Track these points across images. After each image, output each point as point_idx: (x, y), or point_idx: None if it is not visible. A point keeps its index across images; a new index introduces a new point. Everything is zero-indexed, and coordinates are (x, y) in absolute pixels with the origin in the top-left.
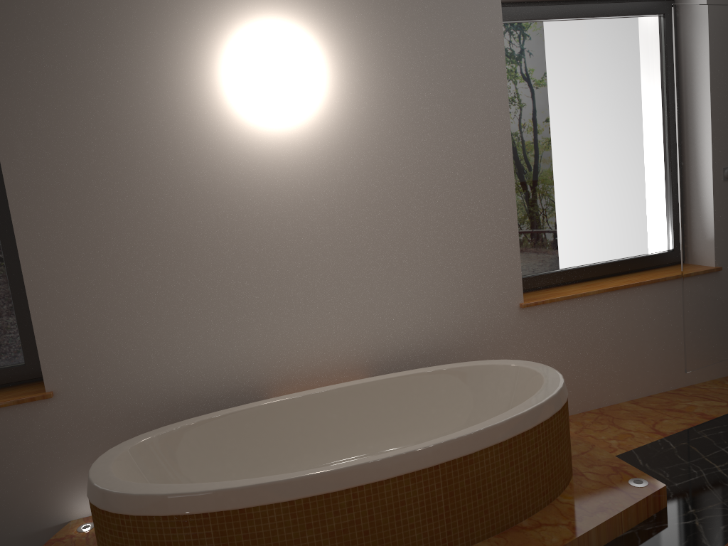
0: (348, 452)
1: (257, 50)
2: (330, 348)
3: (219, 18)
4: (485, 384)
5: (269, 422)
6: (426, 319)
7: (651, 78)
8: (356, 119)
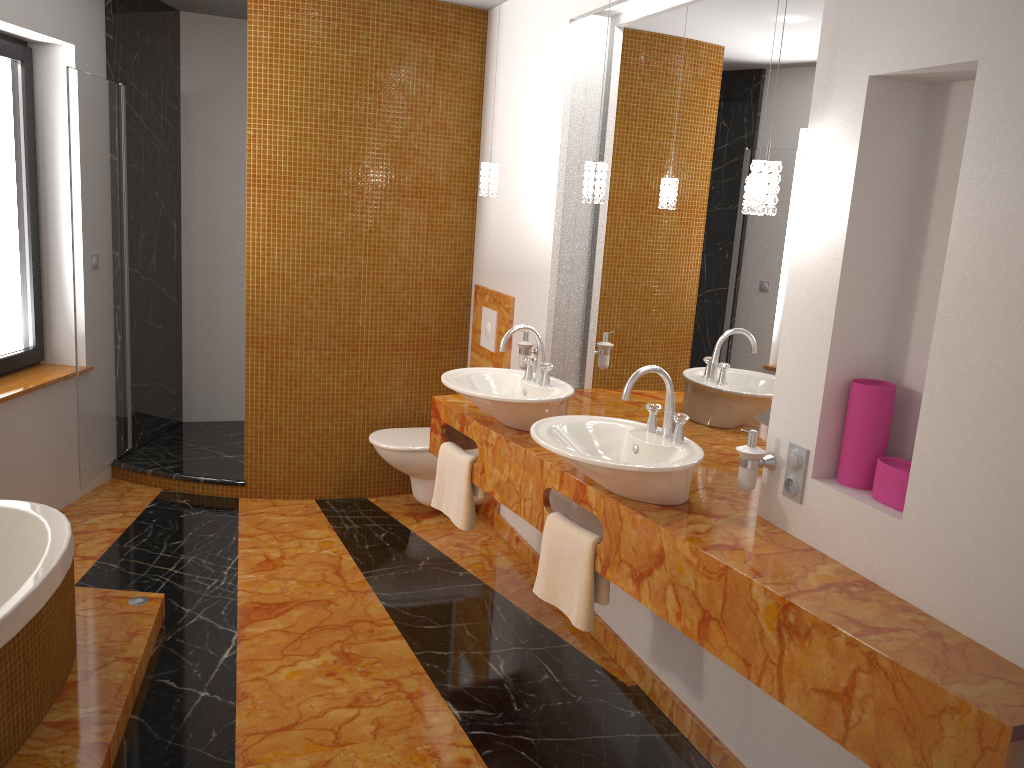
0: None
1: None
2: None
3: None
4: None
5: None
6: None
7: (12, 136)
8: None
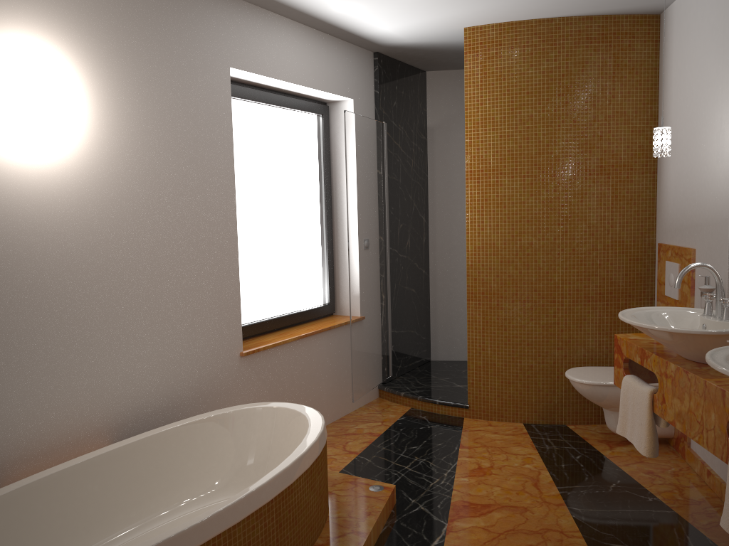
0: (110, 526)
1: (9, 69)
2: (73, 413)
3: None
4: (237, 429)
5: (25, 509)
6: (166, 373)
7: (315, 163)
8: (109, 162)
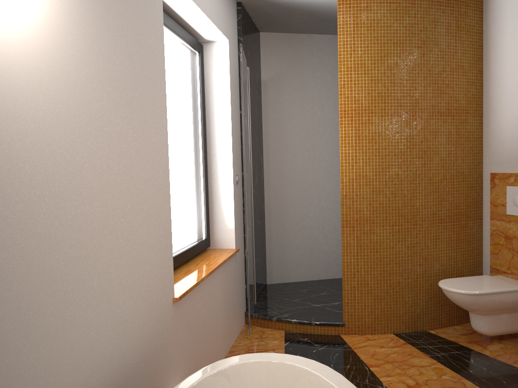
0: None
1: None
2: None
3: None
4: None
5: None
6: (119, 337)
7: (196, 99)
8: (62, 39)
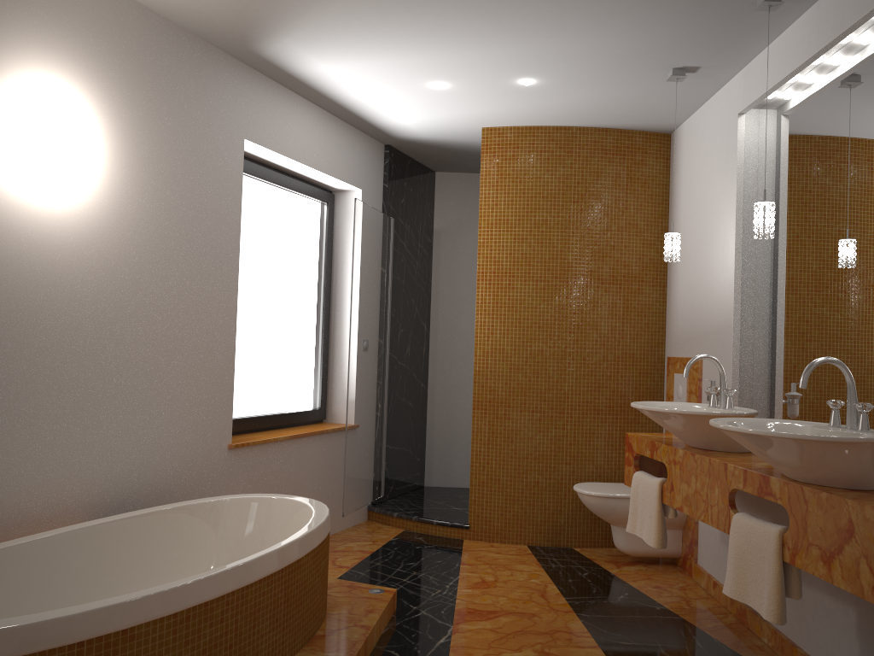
0: None
1: (35, 108)
2: (53, 484)
3: (0, 57)
4: (227, 520)
5: (4, 573)
6: (152, 454)
7: (317, 253)
8: (119, 218)
